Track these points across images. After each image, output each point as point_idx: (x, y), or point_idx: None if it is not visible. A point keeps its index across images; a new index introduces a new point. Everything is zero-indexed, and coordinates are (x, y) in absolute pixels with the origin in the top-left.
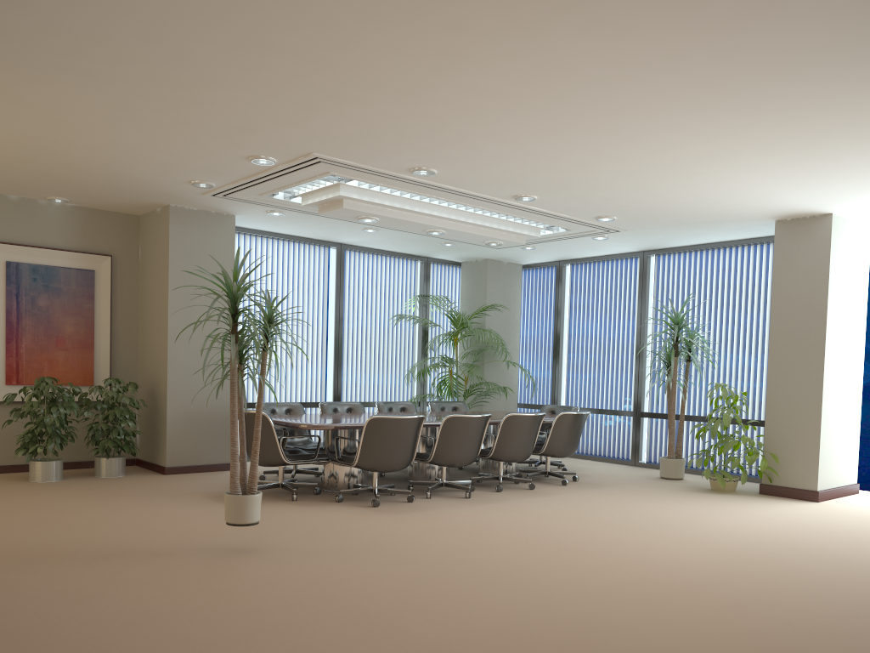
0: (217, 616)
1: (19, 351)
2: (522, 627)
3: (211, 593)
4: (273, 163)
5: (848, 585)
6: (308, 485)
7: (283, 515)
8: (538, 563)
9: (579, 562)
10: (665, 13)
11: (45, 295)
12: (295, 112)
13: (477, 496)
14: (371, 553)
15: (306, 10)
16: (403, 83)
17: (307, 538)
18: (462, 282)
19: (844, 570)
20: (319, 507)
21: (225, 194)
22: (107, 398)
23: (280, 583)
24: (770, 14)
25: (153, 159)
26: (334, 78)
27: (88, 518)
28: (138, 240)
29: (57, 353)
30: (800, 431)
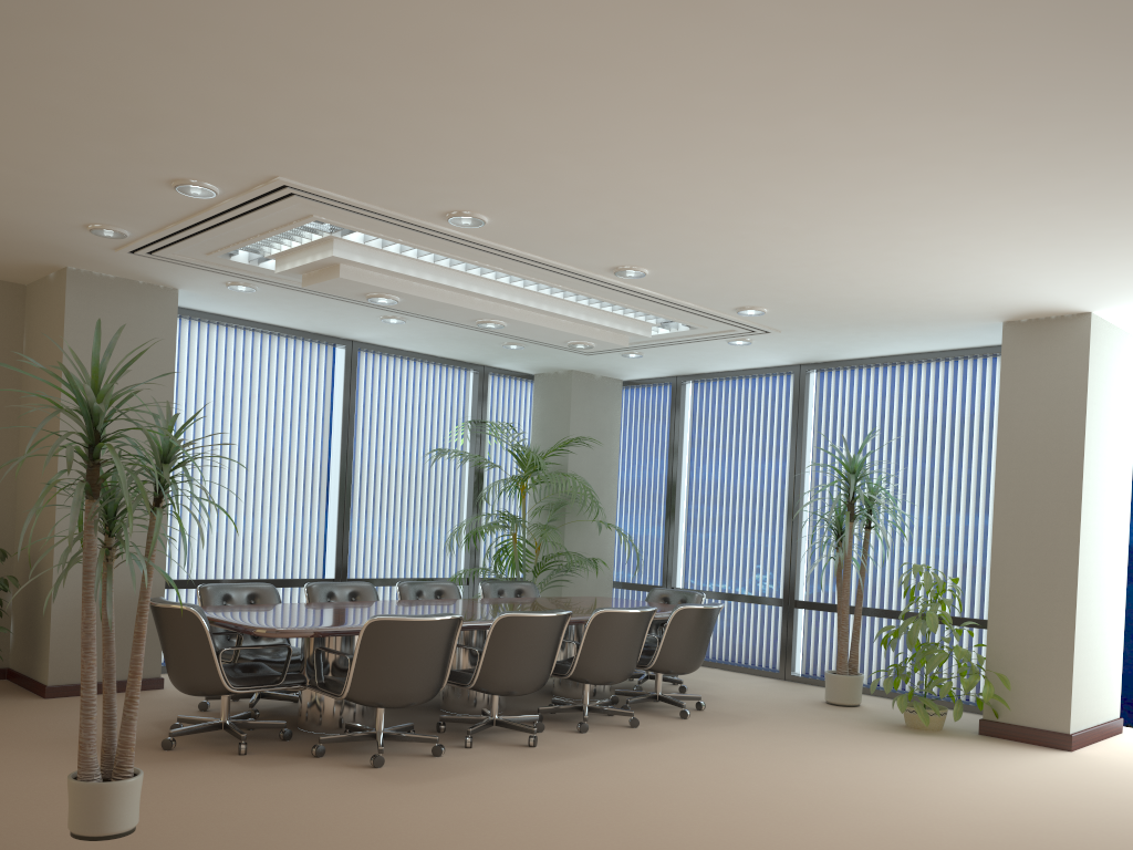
0: None
1: None
2: None
3: None
4: (213, 194)
5: None
6: (271, 724)
7: (211, 789)
8: None
9: None
10: None
11: None
12: (228, 90)
13: (548, 743)
14: None
15: None
16: (413, 30)
17: (237, 846)
18: (535, 404)
19: None
20: (281, 768)
21: (150, 250)
22: None
23: None
24: None
25: (8, 180)
26: (284, 13)
27: None
28: (23, 323)
29: None
30: (1043, 641)
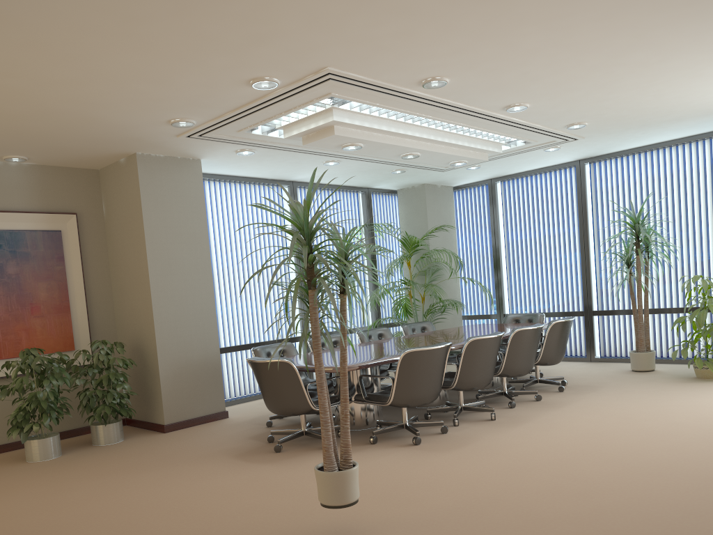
0: None
1: None
2: None
3: None
4: (275, 86)
5: None
6: None
7: None
8: (685, 501)
9: None
10: None
11: (13, 261)
12: (339, 5)
13: (500, 417)
14: (489, 514)
15: None
16: None
17: (395, 502)
18: (400, 209)
19: None
20: (361, 453)
21: (202, 133)
22: (97, 362)
23: None
24: None
25: (138, 93)
26: None
27: (125, 507)
28: (101, 195)
29: (33, 321)
30: None
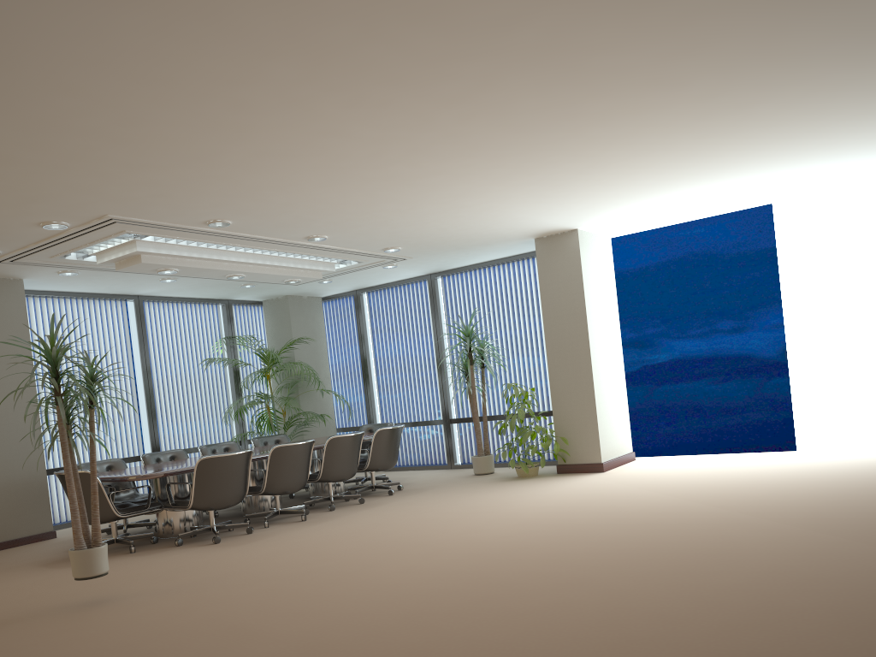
0: (91, 656)
1: None
2: (371, 608)
3: (77, 641)
4: (66, 227)
5: (624, 528)
6: (144, 535)
7: (126, 567)
8: (377, 560)
9: (413, 552)
10: (412, 90)
11: None
12: (89, 181)
13: (313, 518)
14: (224, 580)
15: (100, 98)
16: (194, 151)
17: (158, 581)
18: (266, 320)
19: (622, 518)
20: (161, 553)
21: (13, 259)
22: None
23: (143, 620)
24: (492, 88)
25: None
26: (128, 151)
27: None
28: None
29: None
30: (581, 414)
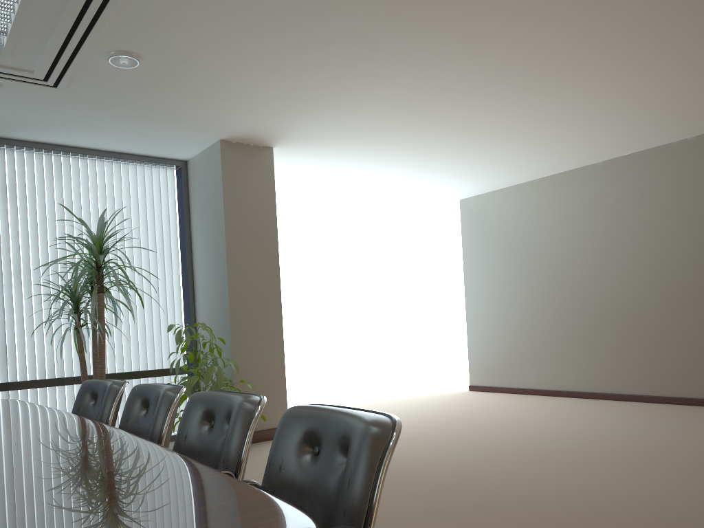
0: None
1: None
2: None
3: None
4: None
5: (671, 453)
6: None
7: None
8: None
9: None
10: None
11: None
12: None
13: None
14: None
15: None
16: None
17: None
18: None
19: (611, 450)
20: None
21: None
22: None
23: None
24: None
25: None
26: None
27: None
28: None
29: None
30: (268, 368)
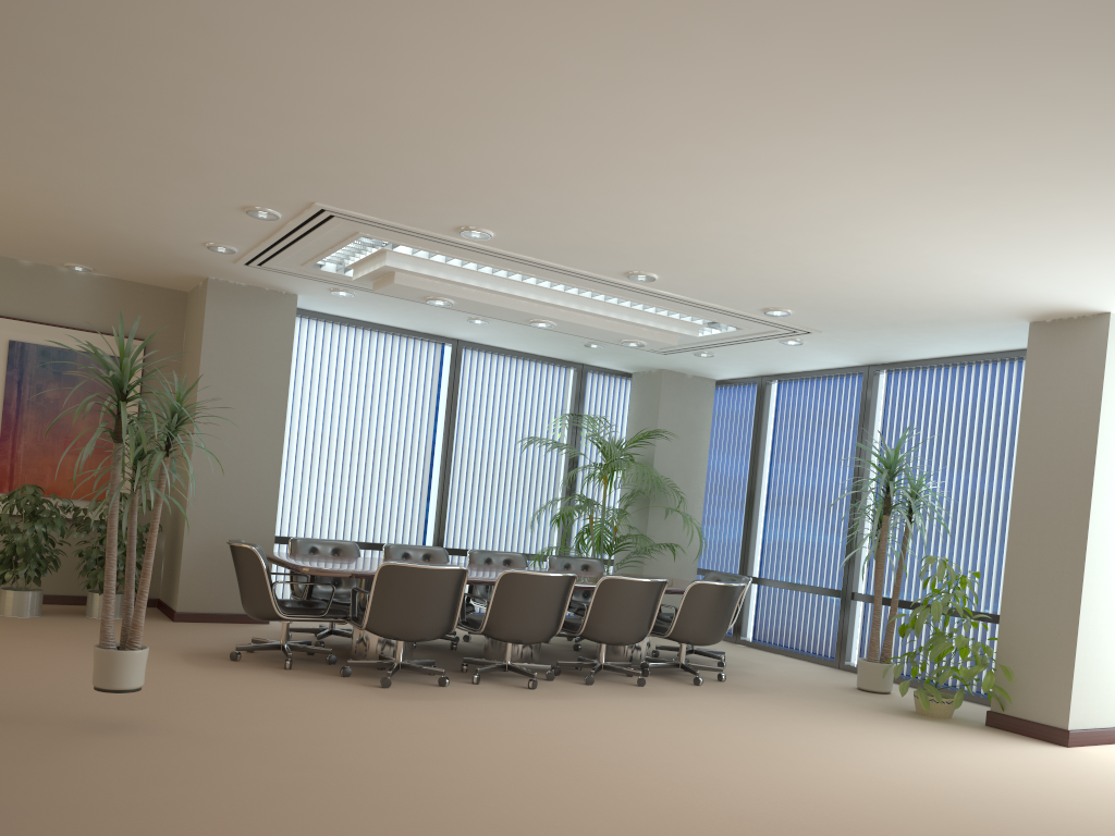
0: None
1: (16, 452)
2: None
3: None
4: (276, 217)
5: None
6: (319, 650)
7: (243, 686)
8: (503, 790)
9: (568, 795)
10: None
11: (55, 385)
12: (242, 140)
13: (548, 688)
14: (284, 748)
15: None
16: (340, 92)
17: (228, 719)
18: (631, 400)
19: None
20: (309, 680)
21: (259, 263)
22: (105, 517)
23: (94, 776)
24: None
25: (135, 210)
26: (247, 85)
27: None
28: (184, 322)
29: (64, 457)
30: (1048, 636)
